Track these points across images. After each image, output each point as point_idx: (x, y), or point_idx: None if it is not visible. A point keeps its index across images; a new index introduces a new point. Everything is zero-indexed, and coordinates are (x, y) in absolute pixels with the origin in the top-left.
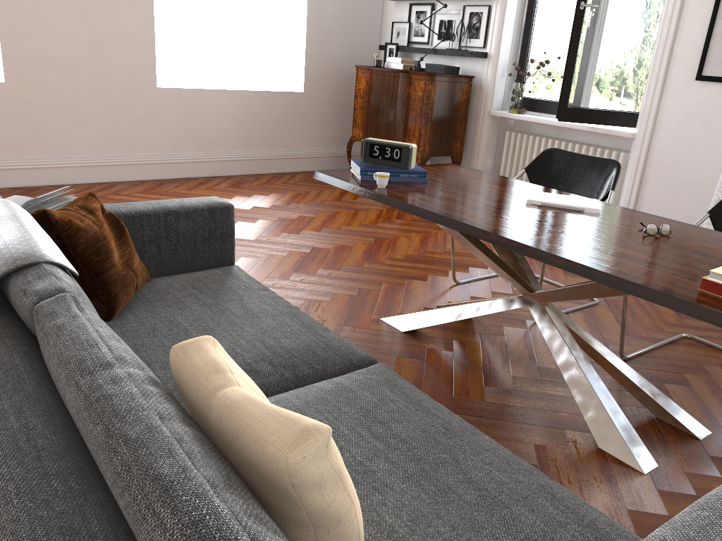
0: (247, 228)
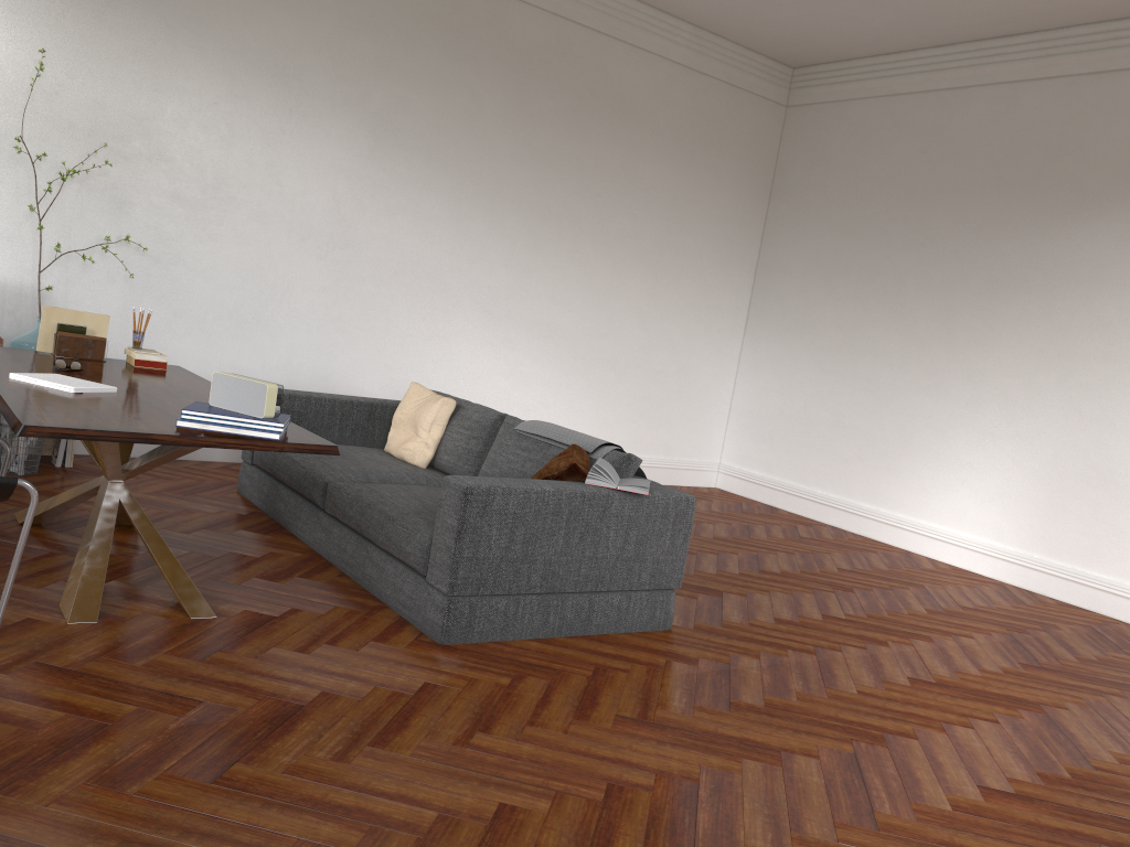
0: None
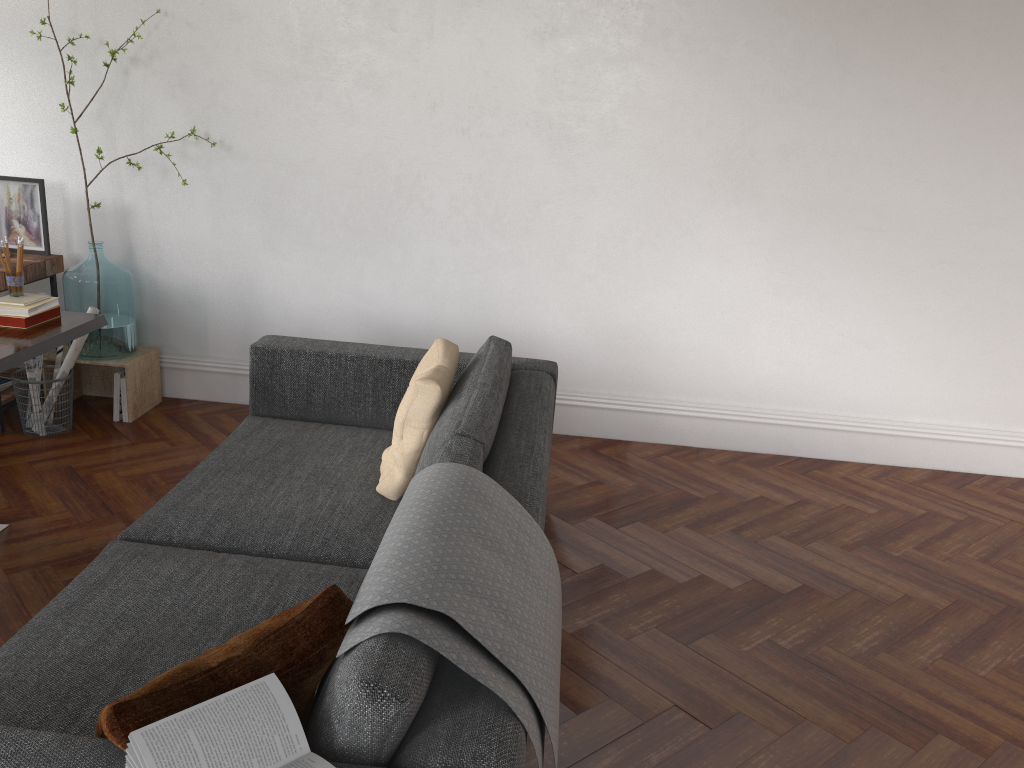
0: None
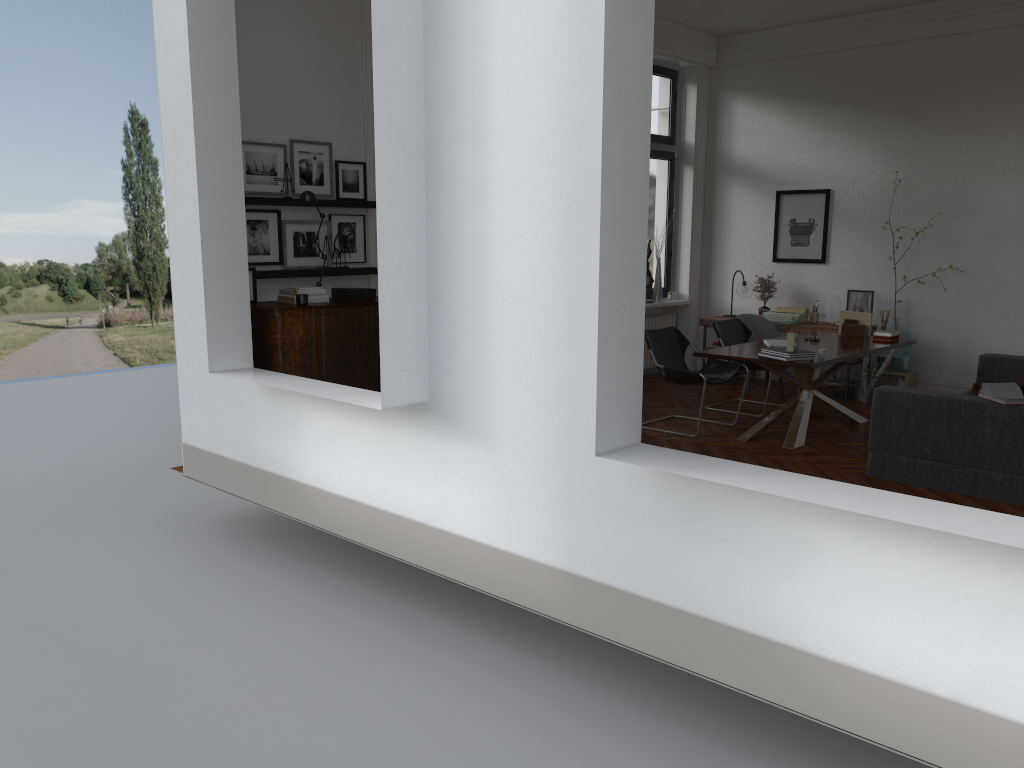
0: None
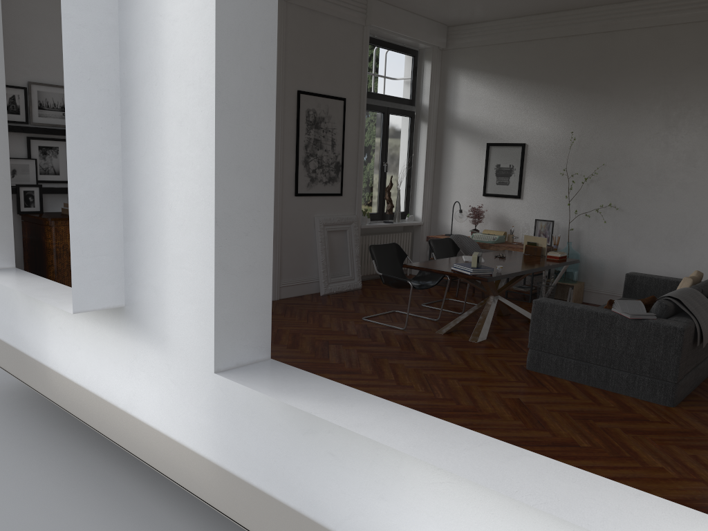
0: (345, 378)
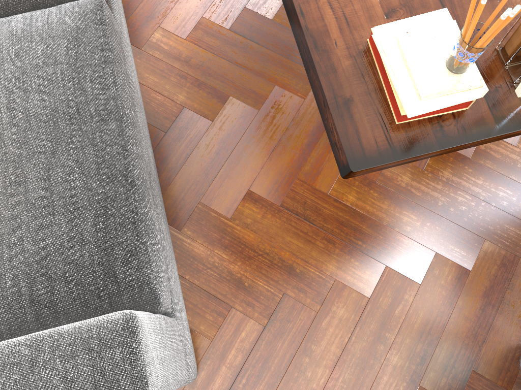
0: None
